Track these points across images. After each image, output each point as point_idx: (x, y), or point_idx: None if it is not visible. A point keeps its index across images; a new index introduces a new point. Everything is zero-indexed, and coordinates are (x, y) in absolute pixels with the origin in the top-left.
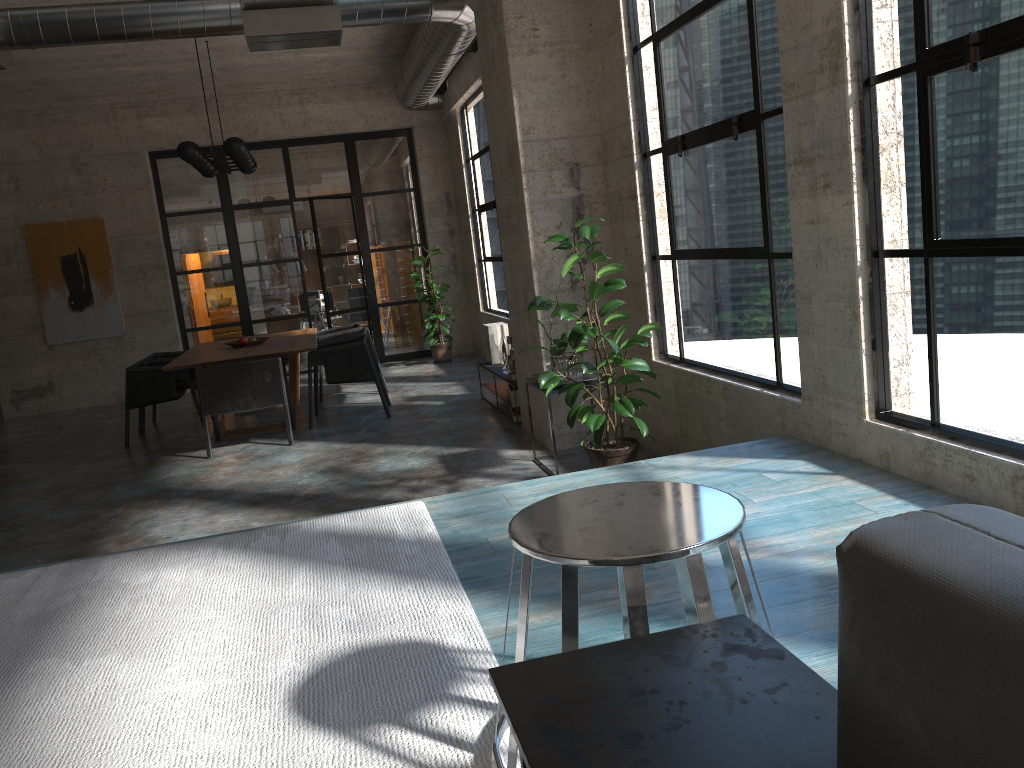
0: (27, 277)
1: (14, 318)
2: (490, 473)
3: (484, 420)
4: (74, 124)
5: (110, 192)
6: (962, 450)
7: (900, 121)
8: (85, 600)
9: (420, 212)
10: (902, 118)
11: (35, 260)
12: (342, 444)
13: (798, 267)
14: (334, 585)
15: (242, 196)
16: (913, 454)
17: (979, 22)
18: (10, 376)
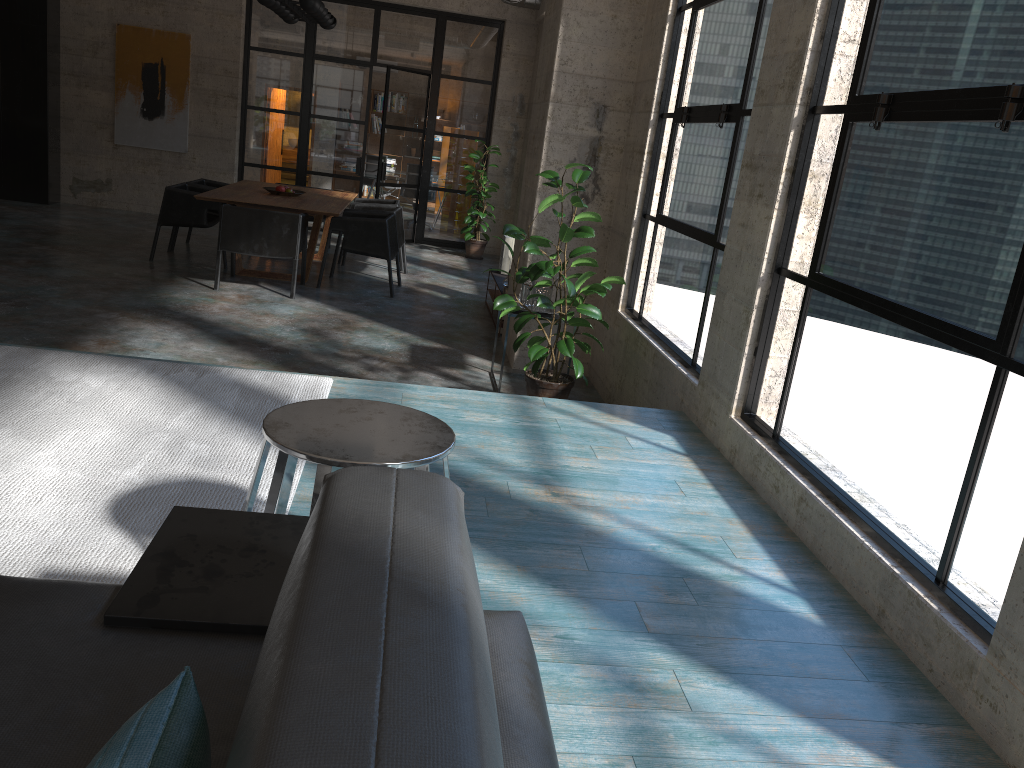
0: (108, 74)
1: (89, 110)
2: (445, 373)
3: (472, 324)
4: None
5: (202, 12)
6: (778, 464)
7: (824, 155)
8: (13, 381)
9: (492, 107)
10: (826, 153)
11: (119, 60)
12: (336, 310)
13: (725, 263)
14: (210, 426)
15: (326, 47)
16: (750, 457)
17: (893, 85)
18: (74, 164)
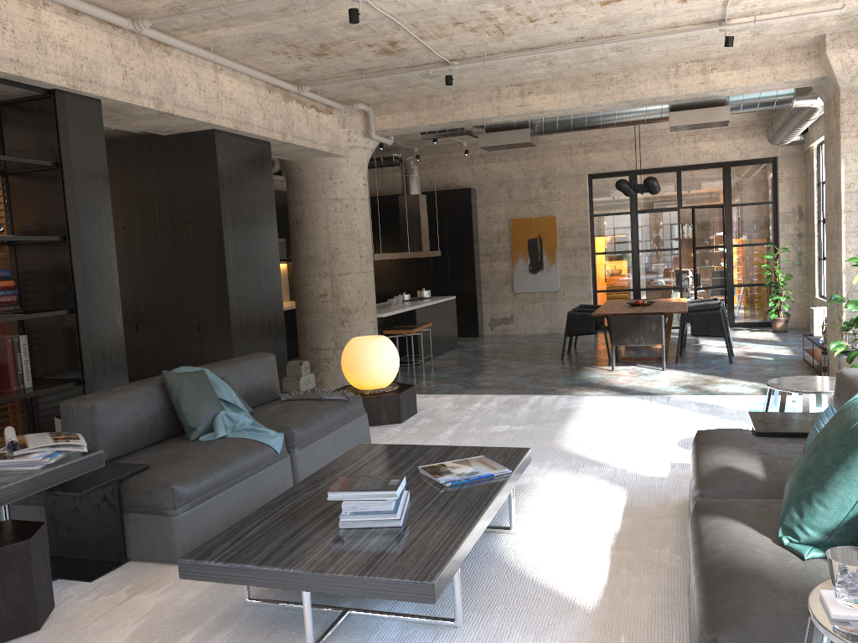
0: (507, 250)
1: (497, 274)
2: None
3: (800, 373)
4: (546, 157)
5: (561, 200)
6: None
7: None
8: (582, 407)
9: (775, 219)
10: None
11: (513, 240)
12: (697, 374)
13: None
14: (692, 417)
15: (644, 204)
16: None
17: None
18: (490, 309)
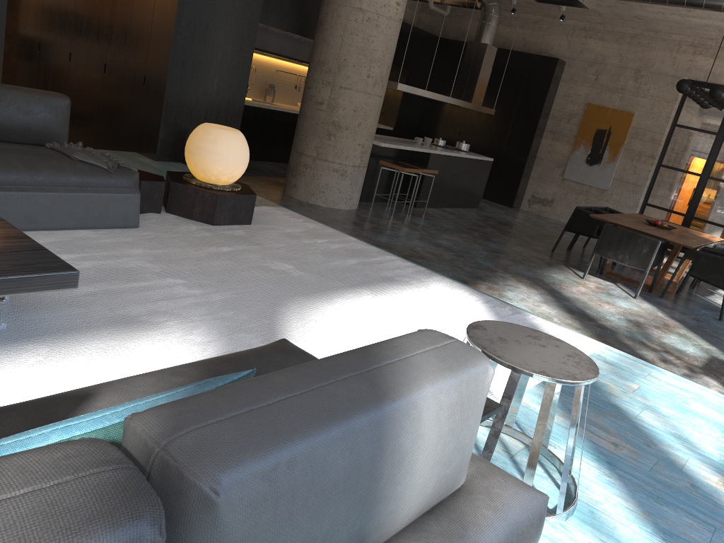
0: (573, 134)
1: (554, 155)
2: None
3: None
4: (649, 48)
5: (647, 98)
6: None
7: None
8: (408, 283)
9: None
10: None
11: (582, 125)
12: (664, 315)
13: None
14: None
15: None
16: None
17: None
18: (535, 186)
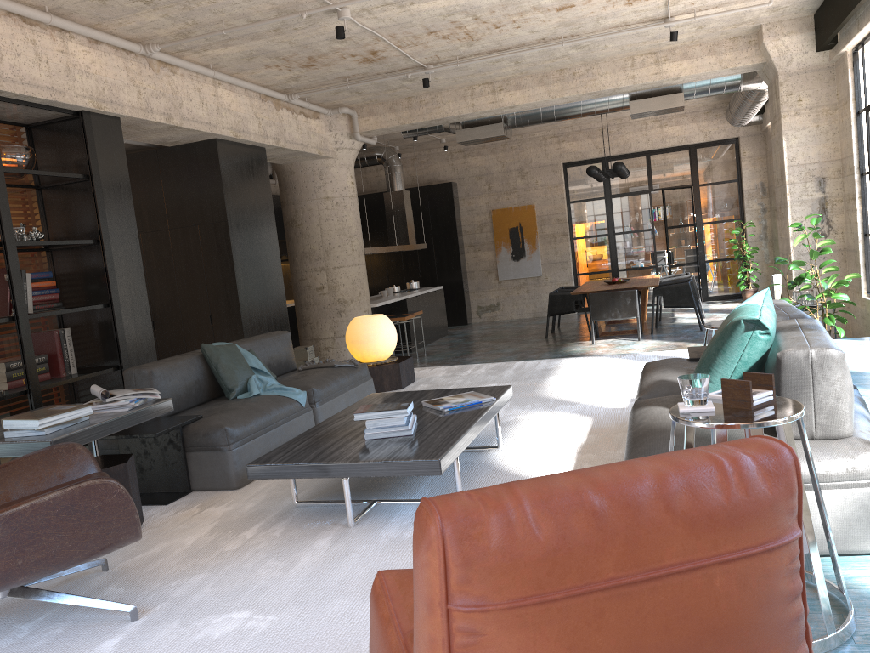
0: (490, 240)
1: (481, 264)
2: None
3: None
4: (522, 149)
5: (539, 189)
6: None
7: None
8: (560, 367)
9: (741, 196)
10: None
11: (495, 230)
12: (669, 341)
13: None
14: None
15: (617, 189)
16: None
17: None
18: (477, 298)
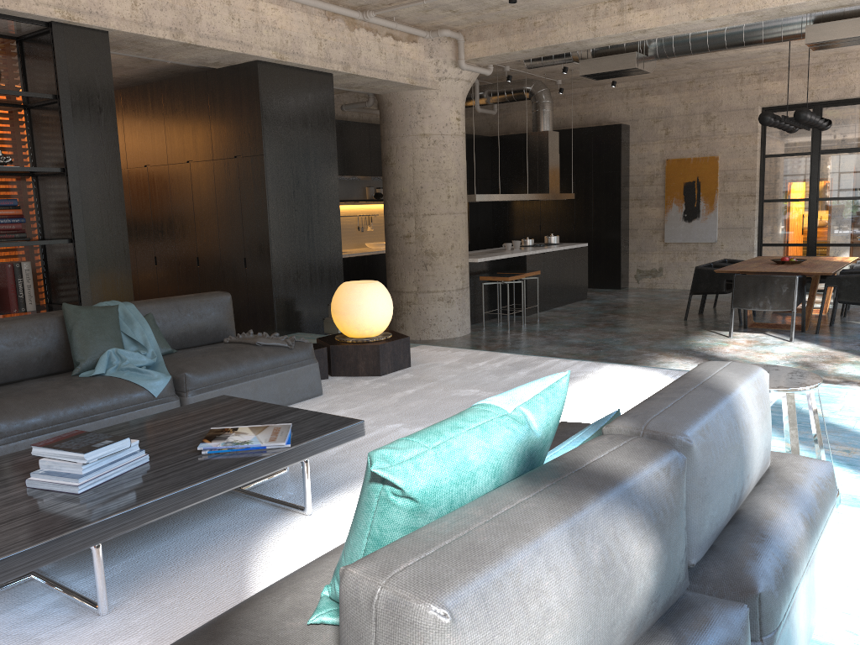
0: (660, 195)
1: (647, 222)
2: None
3: None
4: (711, 88)
5: (726, 138)
6: None
7: None
8: (586, 377)
9: None
10: None
11: (667, 184)
12: (828, 349)
13: None
14: None
15: (830, 143)
16: None
17: None
18: (637, 260)
